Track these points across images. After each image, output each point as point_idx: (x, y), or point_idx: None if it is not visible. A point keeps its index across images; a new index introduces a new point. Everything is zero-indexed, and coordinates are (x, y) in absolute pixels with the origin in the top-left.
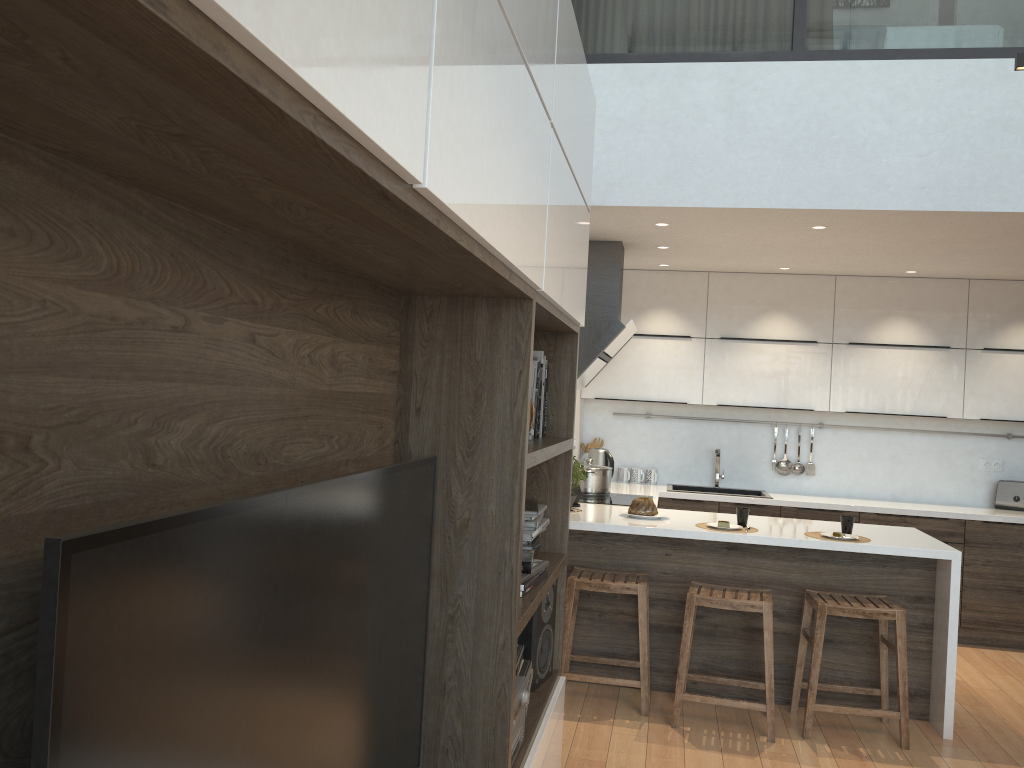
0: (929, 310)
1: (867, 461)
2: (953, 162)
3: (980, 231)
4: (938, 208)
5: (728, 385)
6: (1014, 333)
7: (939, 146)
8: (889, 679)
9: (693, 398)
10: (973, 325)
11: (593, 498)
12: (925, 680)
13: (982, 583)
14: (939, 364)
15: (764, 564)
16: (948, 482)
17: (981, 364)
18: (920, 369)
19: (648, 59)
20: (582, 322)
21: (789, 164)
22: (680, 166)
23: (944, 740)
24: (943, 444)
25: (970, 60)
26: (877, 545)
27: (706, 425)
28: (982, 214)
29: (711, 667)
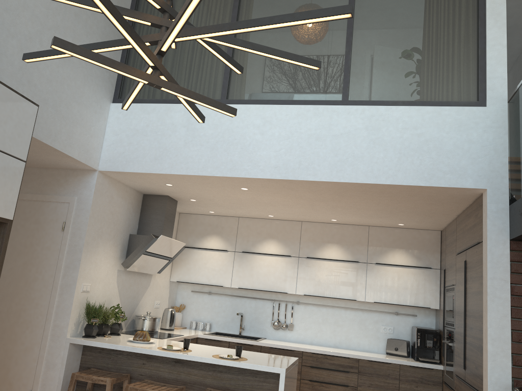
0: (348, 241)
1: (321, 324)
2: (291, 155)
3: (324, 193)
4: (283, 178)
5: (245, 277)
6: (392, 255)
7: (285, 146)
8: None
9: (226, 283)
10: (371, 250)
11: None
12: None
13: None
14: (353, 270)
15: (193, 372)
16: (364, 338)
17: (375, 271)
18: (343, 273)
19: (154, 102)
20: (5, 216)
21: (213, 153)
22: (162, 153)
23: None
24: (362, 316)
25: (302, 105)
26: (241, 362)
27: (239, 300)
28: (307, 182)
29: None
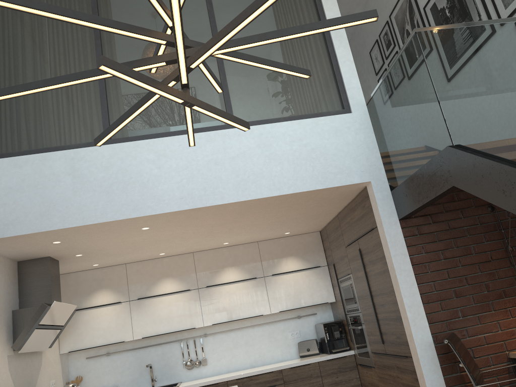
0: (242, 260)
1: (234, 349)
2: (194, 183)
3: (227, 216)
4: (191, 207)
5: (146, 325)
6: (284, 264)
7: (186, 176)
8: None
9: (128, 337)
10: (265, 264)
11: None
12: None
13: None
14: (253, 287)
15: None
16: (276, 349)
17: (273, 283)
18: (245, 292)
19: (24, 153)
20: None
21: (110, 197)
22: (48, 207)
23: None
24: (269, 329)
25: None
26: None
27: (143, 351)
28: (215, 206)
29: None
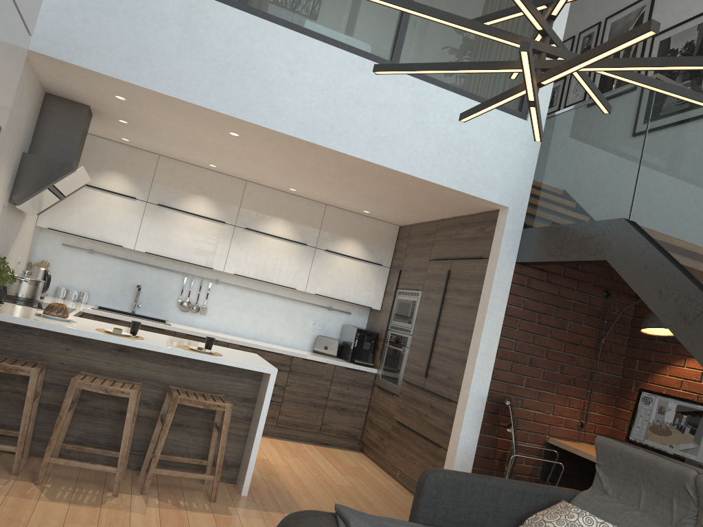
0: (299, 218)
1: (242, 311)
2: (324, 113)
3: (333, 166)
4: (309, 140)
5: (157, 239)
6: (344, 244)
7: (318, 100)
8: (216, 454)
9: (128, 244)
10: (323, 234)
11: (21, 301)
12: (239, 456)
13: (295, 398)
14: (298, 254)
15: (144, 365)
16: (289, 332)
17: (322, 259)
18: (286, 255)
19: None
20: (1, 124)
21: (220, 79)
22: (140, 54)
23: (241, 496)
24: (291, 307)
25: (346, 52)
26: (225, 358)
27: (135, 267)
28: (334, 152)
29: (85, 440)
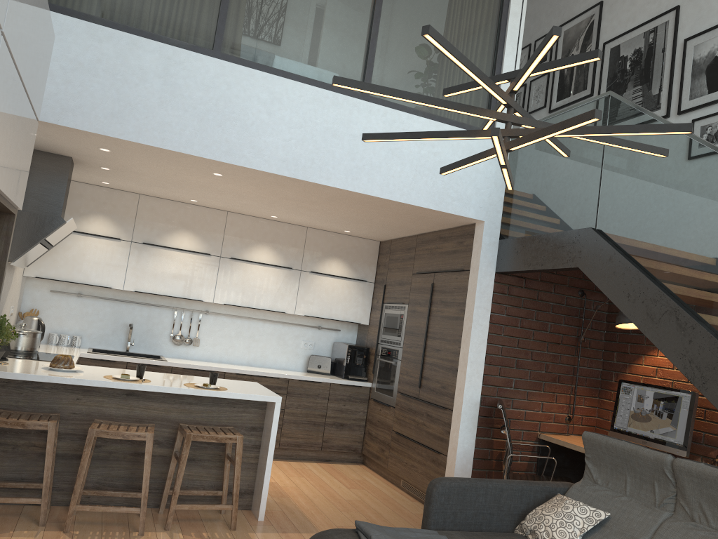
0: (282, 243)
1: (234, 338)
2: (303, 149)
3: (314, 196)
4: (292, 176)
5: (145, 278)
6: (328, 264)
7: (296, 137)
8: (229, 484)
9: (117, 284)
10: (306, 256)
11: (22, 355)
12: (252, 483)
13: (294, 419)
14: (285, 278)
15: (153, 406)
16: (282, 355)
17: (308, 281)
18: (273, 280)
19: (108, 24)
20: (20, 206)
21: (202, 126)
22: (123, 109)
23: (259, 521)
24: (282, 330)
25: (319, 88)
26: (231, 392)
27: (125, 306)
28: (316, 185)
29: (103, 484)
